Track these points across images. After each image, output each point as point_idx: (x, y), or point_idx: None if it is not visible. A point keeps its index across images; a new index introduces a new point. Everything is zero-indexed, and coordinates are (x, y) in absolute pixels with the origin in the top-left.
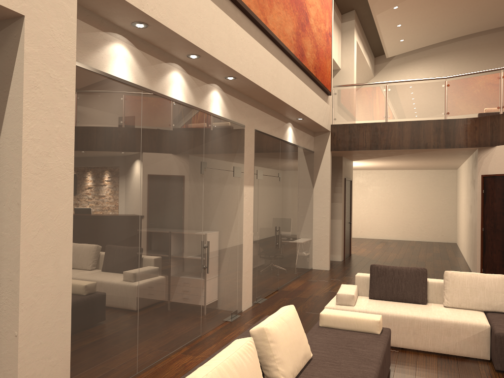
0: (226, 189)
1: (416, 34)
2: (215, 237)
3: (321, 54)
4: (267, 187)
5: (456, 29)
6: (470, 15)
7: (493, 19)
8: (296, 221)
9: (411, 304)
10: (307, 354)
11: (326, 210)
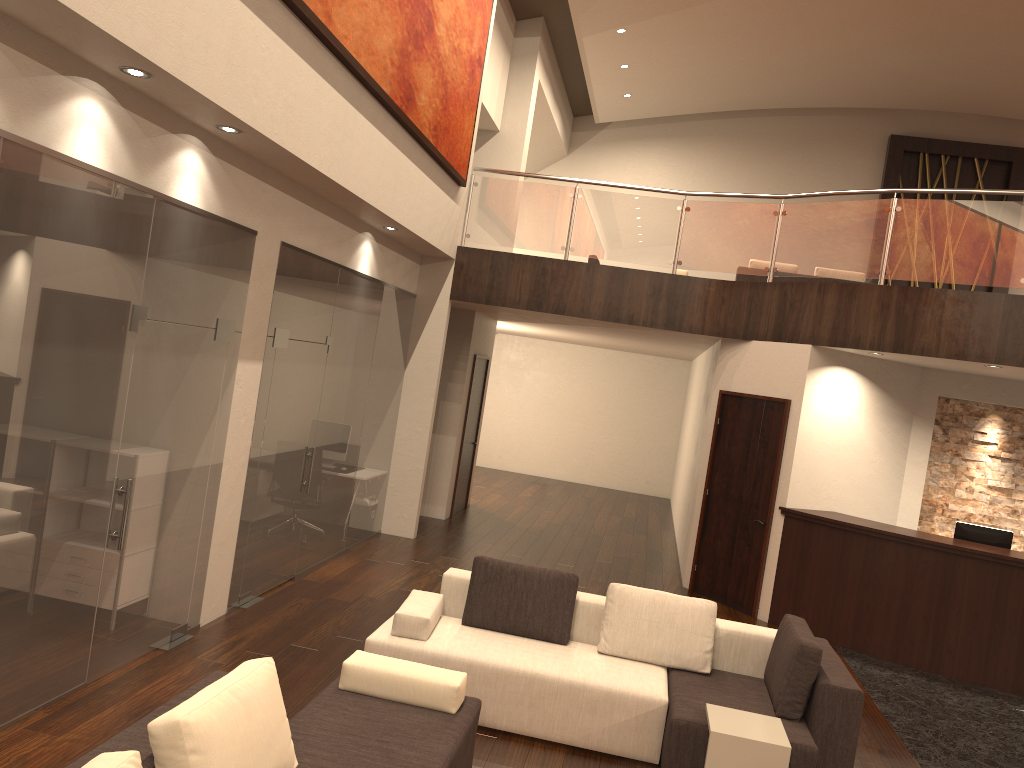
0: (191, 366)
1: (654, 89)
2: (151, 471)
3: (454, 101)
4: (297, 366)
5: (728, 95)
6: (755, 74)
7: (794, 91)
8: (355, 437)
9: (538, 642)
10: (284, 765)
11: (425, 418)
